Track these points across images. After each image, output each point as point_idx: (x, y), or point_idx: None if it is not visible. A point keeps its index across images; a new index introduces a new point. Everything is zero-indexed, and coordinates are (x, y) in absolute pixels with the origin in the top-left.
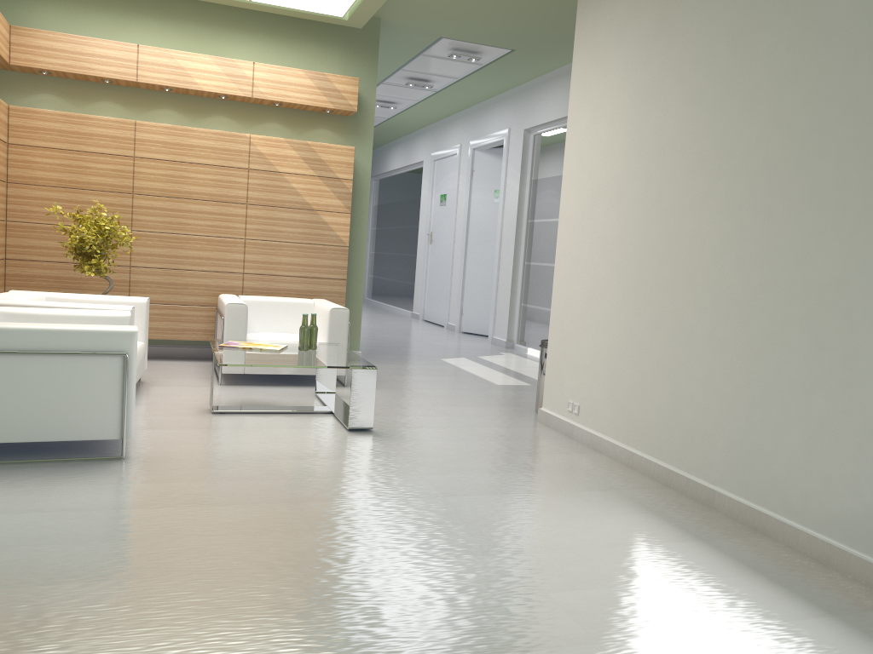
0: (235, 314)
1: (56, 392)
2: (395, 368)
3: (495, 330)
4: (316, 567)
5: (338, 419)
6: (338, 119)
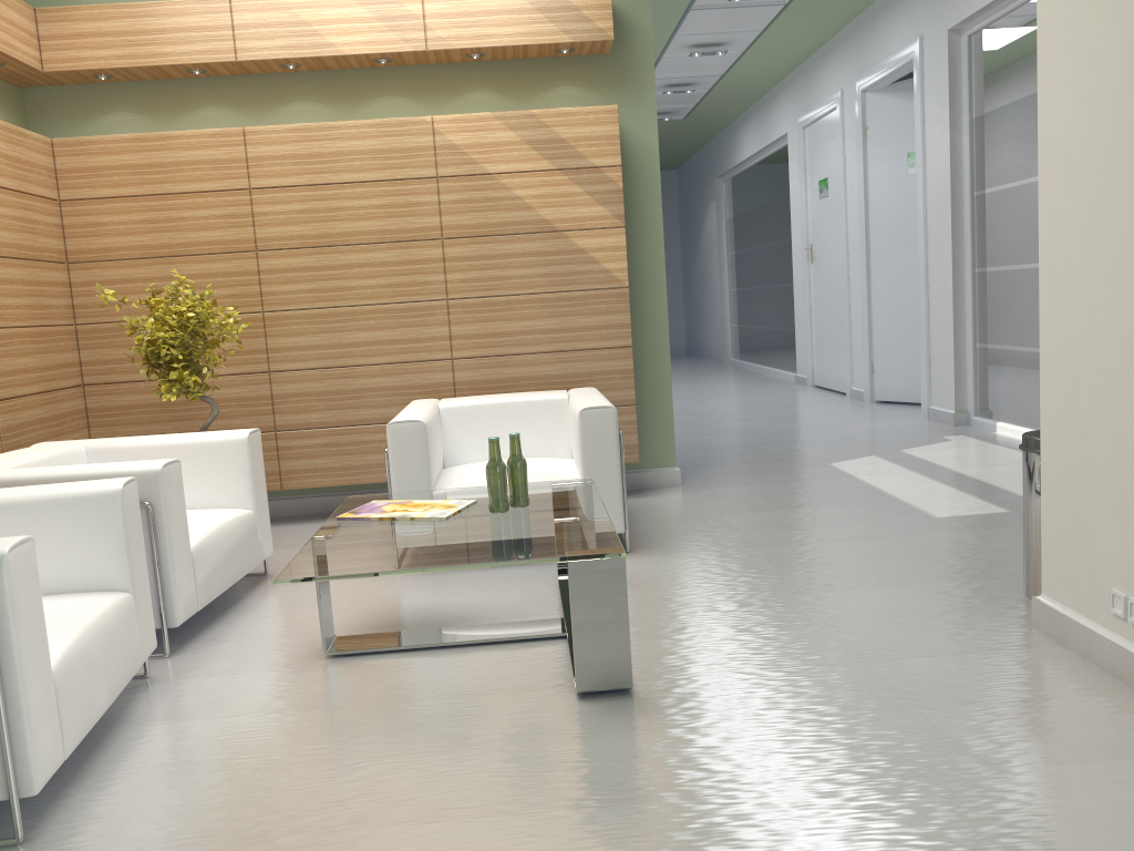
0: (405, 442)
1: None
2: (738, 495)
3: (933, 395)
4: None
5: (570, 658)
6: (588, 64)
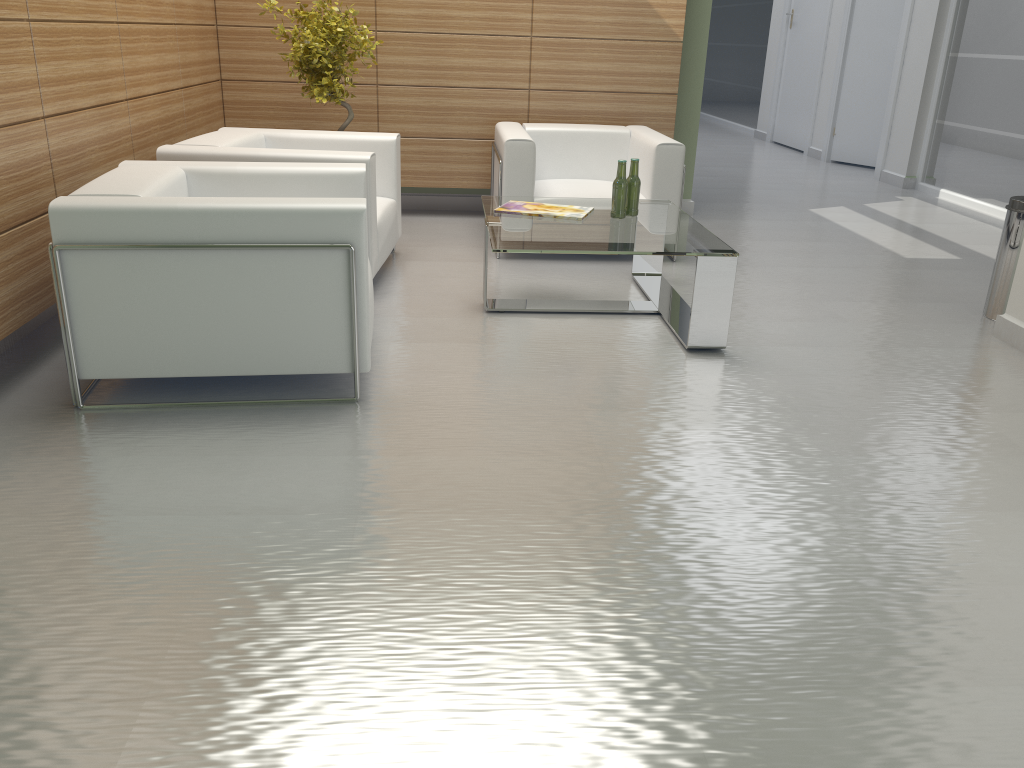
0: (518, 157)
1: (256, 304)
2: (743, 227)
3: (887, 161)
4: (660, 694)
5: (670, 327)
6: None
